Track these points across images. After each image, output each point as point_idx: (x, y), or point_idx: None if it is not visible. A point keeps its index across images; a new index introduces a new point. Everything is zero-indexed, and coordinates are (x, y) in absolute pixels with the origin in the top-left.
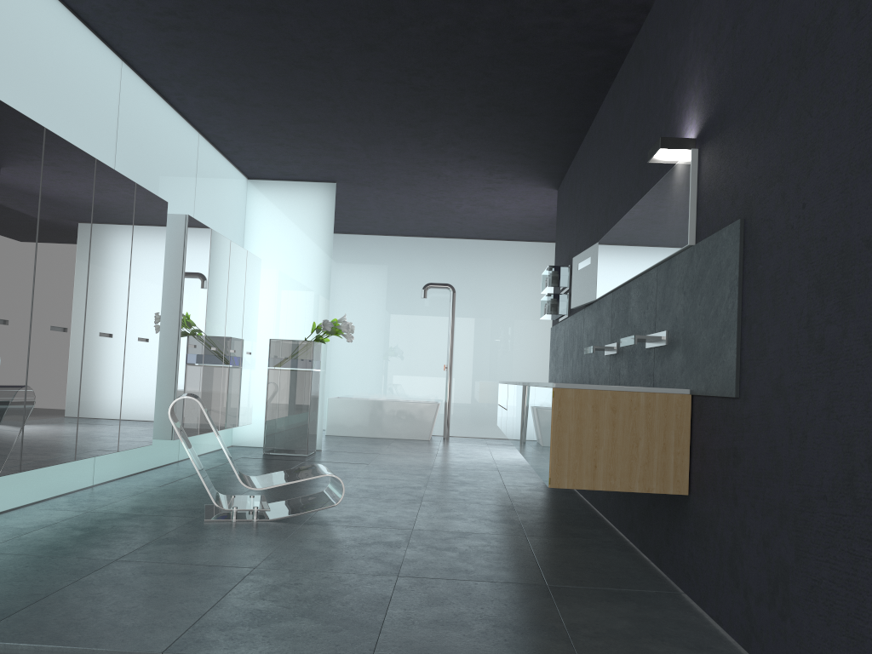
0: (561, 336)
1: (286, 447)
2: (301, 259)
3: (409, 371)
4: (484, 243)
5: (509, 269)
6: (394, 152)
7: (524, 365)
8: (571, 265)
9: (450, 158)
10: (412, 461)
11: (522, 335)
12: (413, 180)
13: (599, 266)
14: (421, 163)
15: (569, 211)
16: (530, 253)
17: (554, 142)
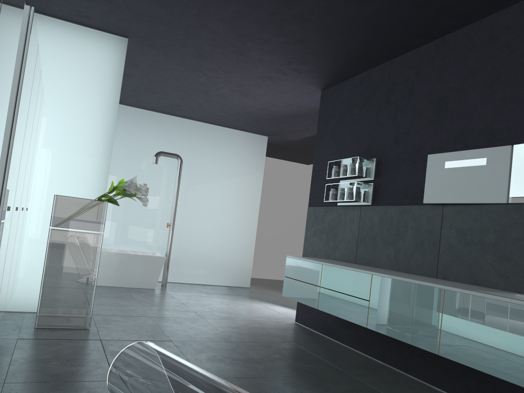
0: (349, 220)
1: (65, 319)
2: (82, 110)
3: (129, 225)
4: (201, 125)
5: (219, 149)
6: (231, 16)
7: (223, 226)
8: (379, 159)
9: (277, 38)
10: (199, 329)
11: (224, 202)
12: (209, 54)
13: (523, 171)
14: (241, 37)
15: (365, 110)
16: (236, 138)
17: (392, 43)
